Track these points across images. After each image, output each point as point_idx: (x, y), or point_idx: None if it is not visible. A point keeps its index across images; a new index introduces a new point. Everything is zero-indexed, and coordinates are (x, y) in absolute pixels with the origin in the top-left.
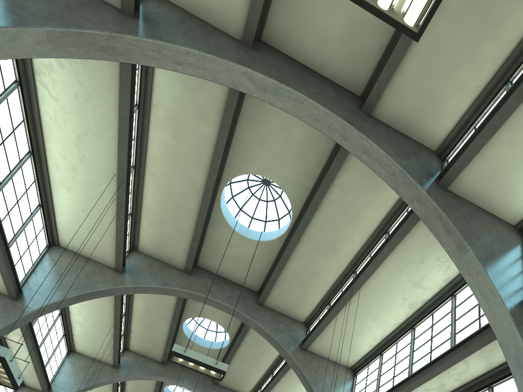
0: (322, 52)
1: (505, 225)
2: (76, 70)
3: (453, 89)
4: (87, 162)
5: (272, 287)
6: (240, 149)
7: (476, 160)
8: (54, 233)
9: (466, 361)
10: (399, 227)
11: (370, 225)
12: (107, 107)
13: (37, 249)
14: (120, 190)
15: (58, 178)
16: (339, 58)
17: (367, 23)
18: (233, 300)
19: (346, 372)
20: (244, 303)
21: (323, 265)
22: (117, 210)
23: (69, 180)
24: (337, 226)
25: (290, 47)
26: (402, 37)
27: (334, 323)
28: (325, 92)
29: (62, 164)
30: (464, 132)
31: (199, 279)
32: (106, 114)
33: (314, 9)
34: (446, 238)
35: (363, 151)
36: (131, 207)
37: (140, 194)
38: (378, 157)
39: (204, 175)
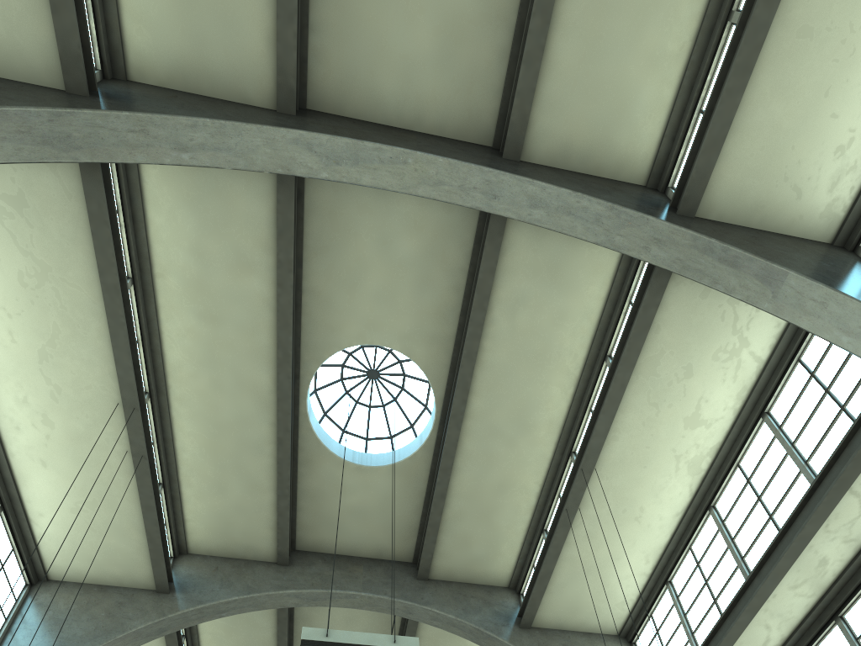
0: (411, 93)
1: (816, 243)
2: (12, 229)
3: (643, 67)
4: (66, 397)
5: (436, 536)
6: (319, 310)
7: (730, 144)
8: (36, 557)
9: (856, 490)
10: (631, 327)
11: (572, 359)
12: (79, 280)
13: (8, 590)
14: (134, 429)
15: (21, 447)
16: (441, 94)
17: (470, 19)
18: (376, 584)
19: (614, 644)
20: (396, 585)
21: (513, 464)
22: (136, 470)
23: (41, 444)
24: (519, 382)
25: (357, 103)
26: (535, 6)
27: (568, 554)
28: (435, 145)
29: (22, 418)
30: (684, 129)
31: (307, 568)
32: (80, 292)
33: (379, 28)
34: (734, 277)
35: (532, 205)
36: (160, 471)
37: (170, 444)
38: (561, 203)
39: (270, 371)
